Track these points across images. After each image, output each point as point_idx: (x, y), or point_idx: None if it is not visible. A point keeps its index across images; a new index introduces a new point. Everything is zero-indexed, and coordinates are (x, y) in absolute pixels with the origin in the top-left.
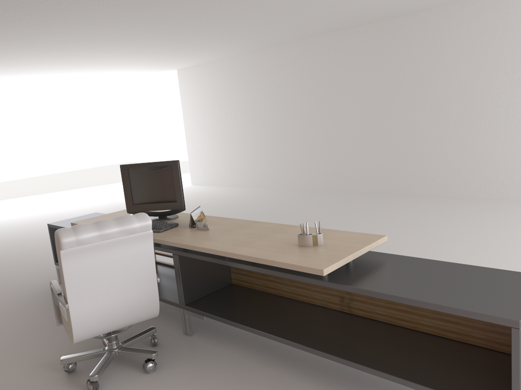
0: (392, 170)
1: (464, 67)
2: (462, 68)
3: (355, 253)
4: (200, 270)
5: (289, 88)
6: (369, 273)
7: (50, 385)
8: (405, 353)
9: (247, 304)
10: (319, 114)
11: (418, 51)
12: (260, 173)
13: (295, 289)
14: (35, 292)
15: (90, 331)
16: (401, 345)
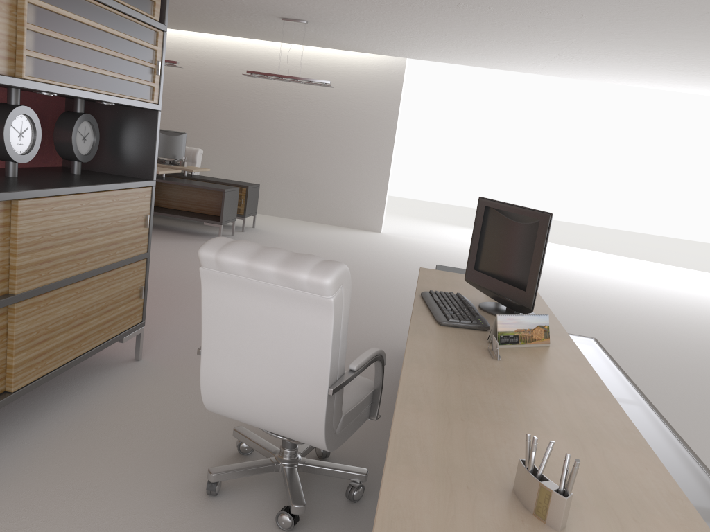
0: None
1: None
2: None
3: None
4: None
5: None
6: None
7: (208, 450)
8: None
9: None
10: None
11: None
12: None
13: None
14: (387, 347)
15: (223, 407)
16: None
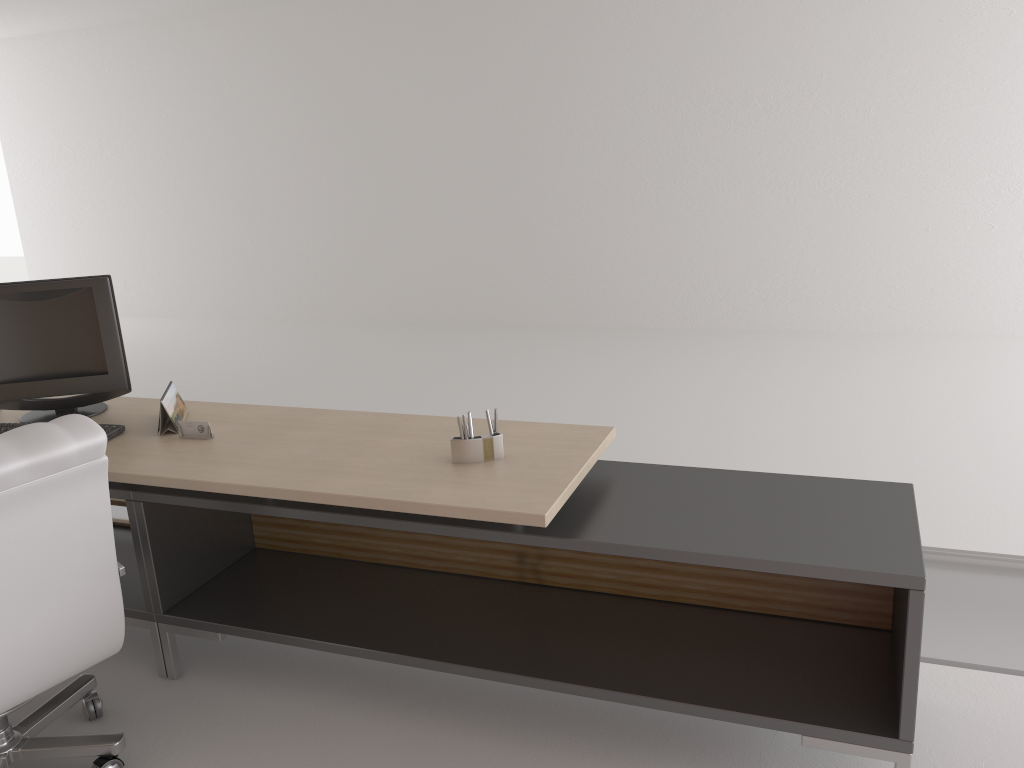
0: (491, 279)
1: (621, 85)
2: (618, 87)
3: (581, 470)
4: (190, 530)
5: (270, 103)
6: (609, 508)
7: None
8: (675, 651)
9: (312, 593)
10: (339, 162)
11: (538, 47)
12: (209, 287)
13: (414, 546)
14: None
15: None
16: (661, 637)
